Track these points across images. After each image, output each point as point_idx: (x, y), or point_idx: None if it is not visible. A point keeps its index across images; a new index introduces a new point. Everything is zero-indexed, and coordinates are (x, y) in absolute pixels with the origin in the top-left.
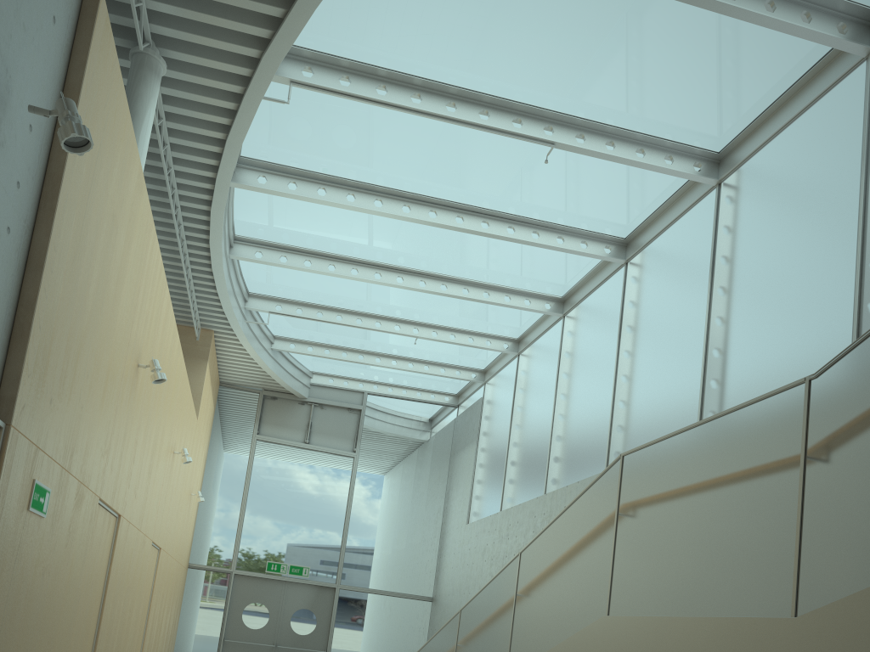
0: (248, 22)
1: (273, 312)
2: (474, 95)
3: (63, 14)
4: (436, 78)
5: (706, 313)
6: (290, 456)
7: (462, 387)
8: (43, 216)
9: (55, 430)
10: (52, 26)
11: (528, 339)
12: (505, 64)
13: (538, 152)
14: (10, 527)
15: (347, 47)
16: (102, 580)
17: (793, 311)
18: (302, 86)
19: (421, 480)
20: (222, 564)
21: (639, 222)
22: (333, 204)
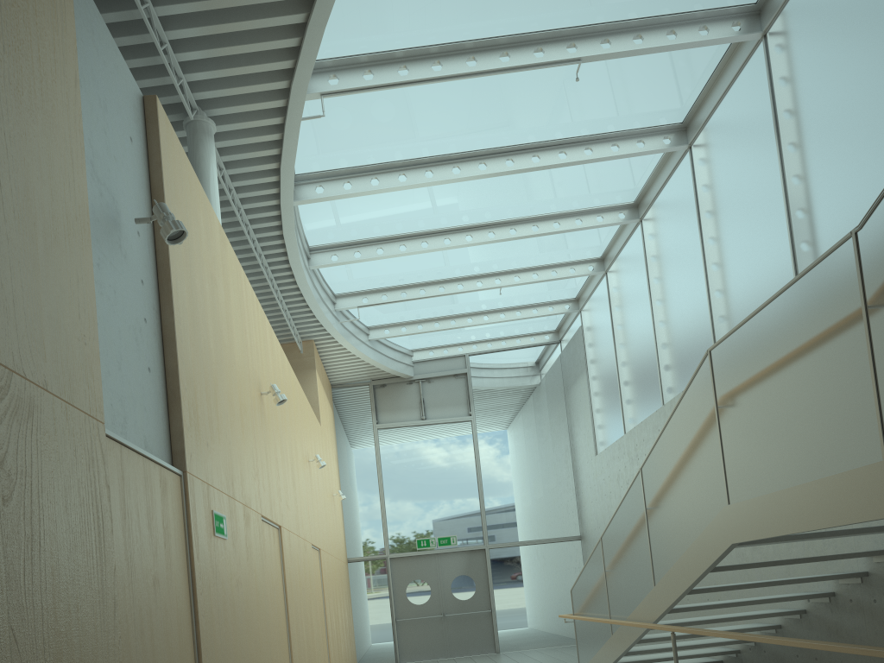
0: (272, 60)
1: (361, 306)
2: (490, 42)
3: (135, 131)
4: (450, 40)
5: (780, 176)
6: (412, 436)
7: (559, 321)
8: (164, 299)
9: (216, 467)
10: (131, 146)
11: (611, 254)
12: (511, 2)
13: (568, 71)
14: (206, 551)
15: (361, 44)
16: (280, 584)
17: (867, 149)
18: (331, 95)
19: (541, 424)
20: (376, 552)
21: (692, 102)
22: (388, 189)
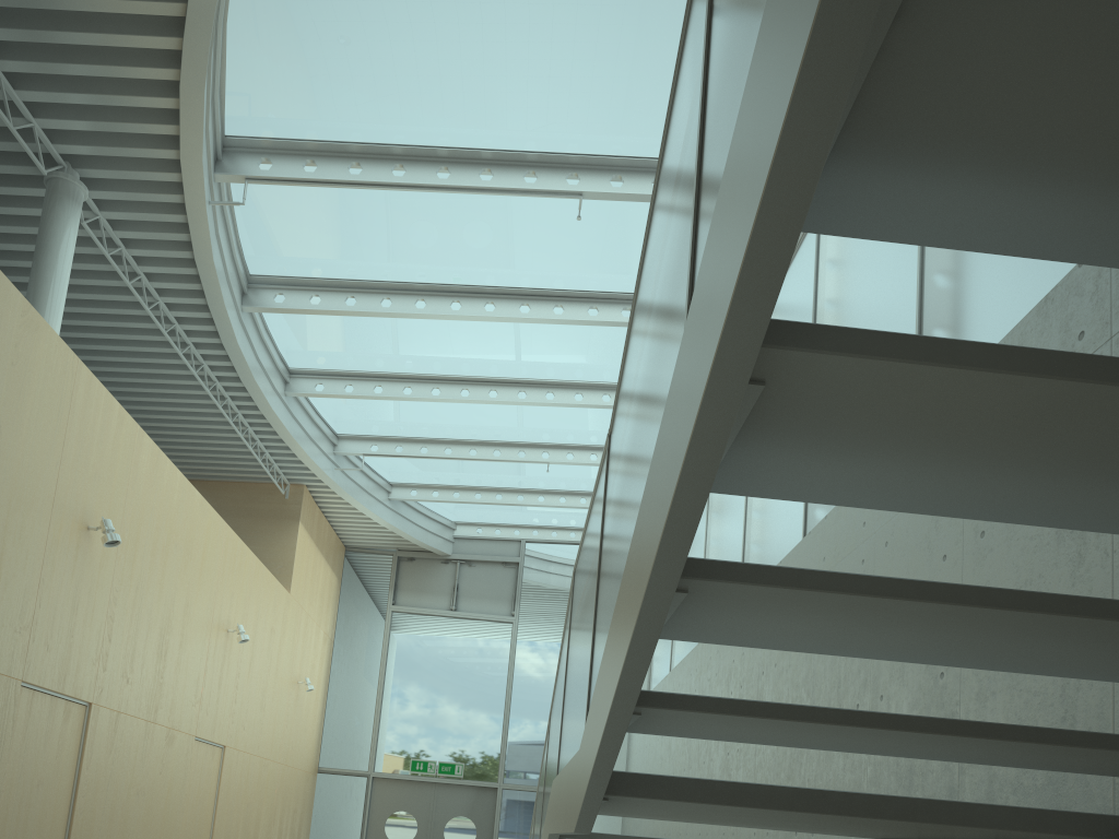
0: (149, 121)
1: (367, 454)
2: (469, 153)
3: None
4: (416, 142)
5: None
6: (434, 628)
7: None
8: None
9: None
10: None
11: None
12: (485, 108)
13: (581, 208)
14: None
15: (300, 127)
16: (67, 778)
17: None
18: (259, 181)
19: None
20: (357, 765)
21: None
22: (365, 313)
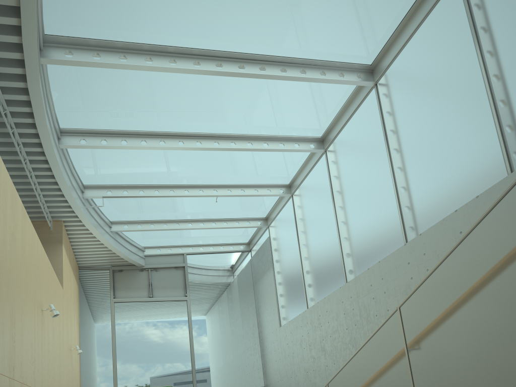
0: None
1: (105, 197)
2: None
3: None
4: None
5: (483, 73)
6: (141, 309)
7: (251, 236)
8: None
9: None
10: None
11: (297, 181)
12: None
13: None
14: None
15: None
16: None
17: None
18: None
19: (237, 306)
20: None
21: (383, 44)
22: (135, 67)
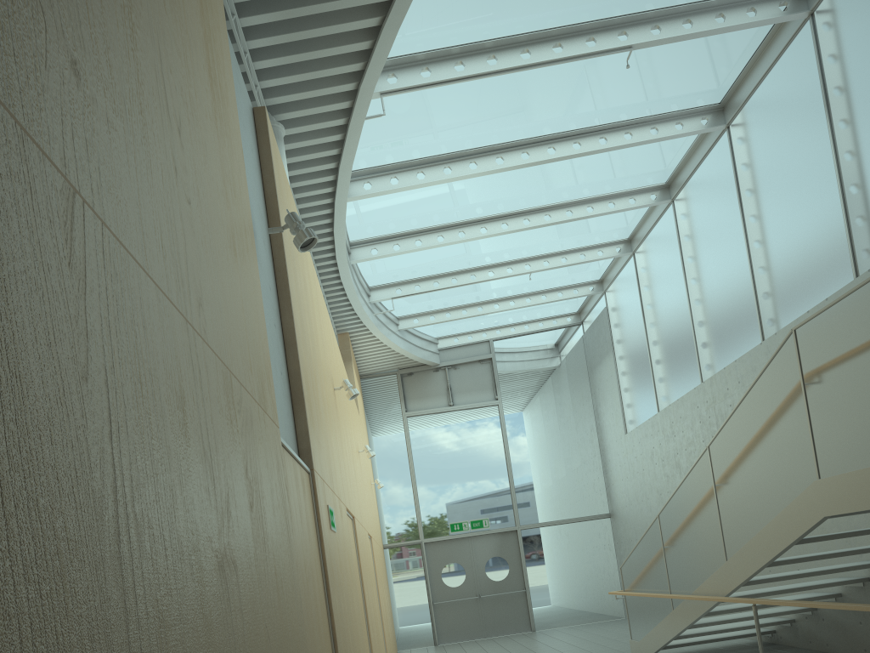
0: (343, 63)
1: (395, 297)
2: (544, 34)
3: (252, 142)
4: (505, 34)
5: (832, 153)
6: (441, 422)
7: (581, 303)
8: (283, 304)
9: (324, 463)
10: (252, 157)
11: (639, 235)
12: None
13: (615, 58)
14: (329, 545)
15: (421, 43)
16: (358, 573)
17: None
18: (391, 94)
19: (567, 405)
20: (411, 537)
21: (731, 82)
22: (434, 183)
